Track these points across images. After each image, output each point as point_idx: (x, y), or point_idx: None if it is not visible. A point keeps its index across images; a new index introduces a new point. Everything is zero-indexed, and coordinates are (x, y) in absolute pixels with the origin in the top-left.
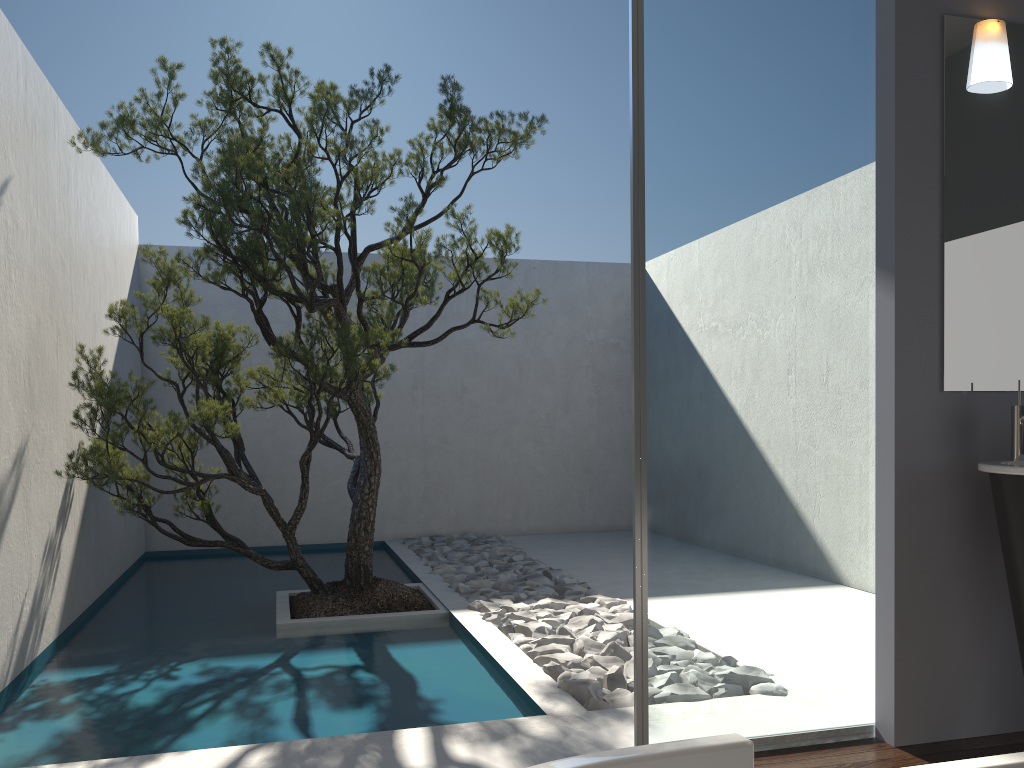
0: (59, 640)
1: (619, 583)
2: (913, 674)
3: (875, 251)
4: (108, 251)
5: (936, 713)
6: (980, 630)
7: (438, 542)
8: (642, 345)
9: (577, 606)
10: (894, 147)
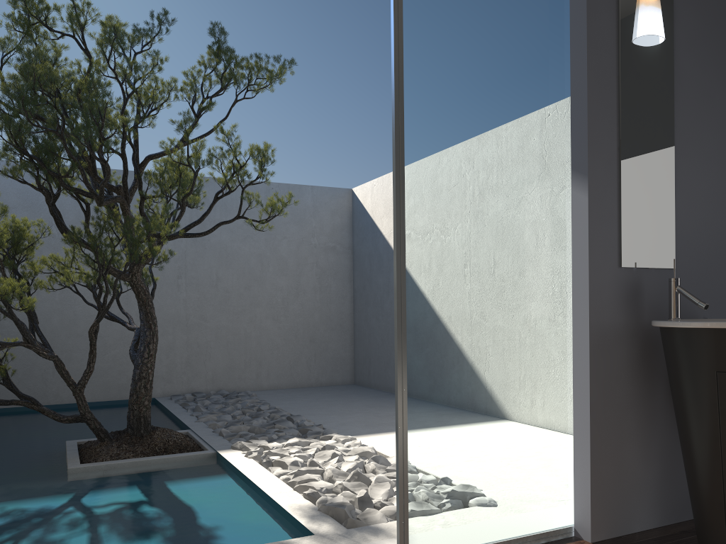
0: None
1: (346, 424)
2: (603, 485)
3: (571, 159)
4: None
5: (618, 514)
6: (646, 449)
7: (199, 397)
8: (402, 224)
9: (319, 443)
10: (586, 78)
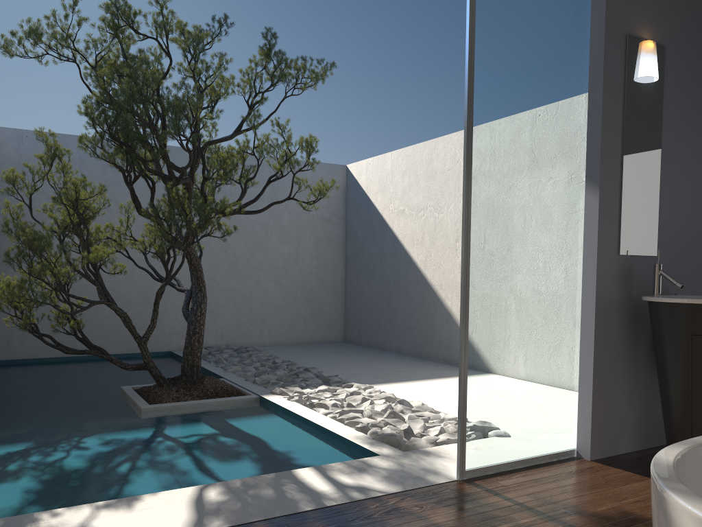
0: None
1: (357, 375)
2: (600, 418)
3: (585, 170)
4: None
5: (609, 440)
6: (630, 392)
7: (214, 351)
8: (469, 220)
9: (344, 390)
10: (601, 110)
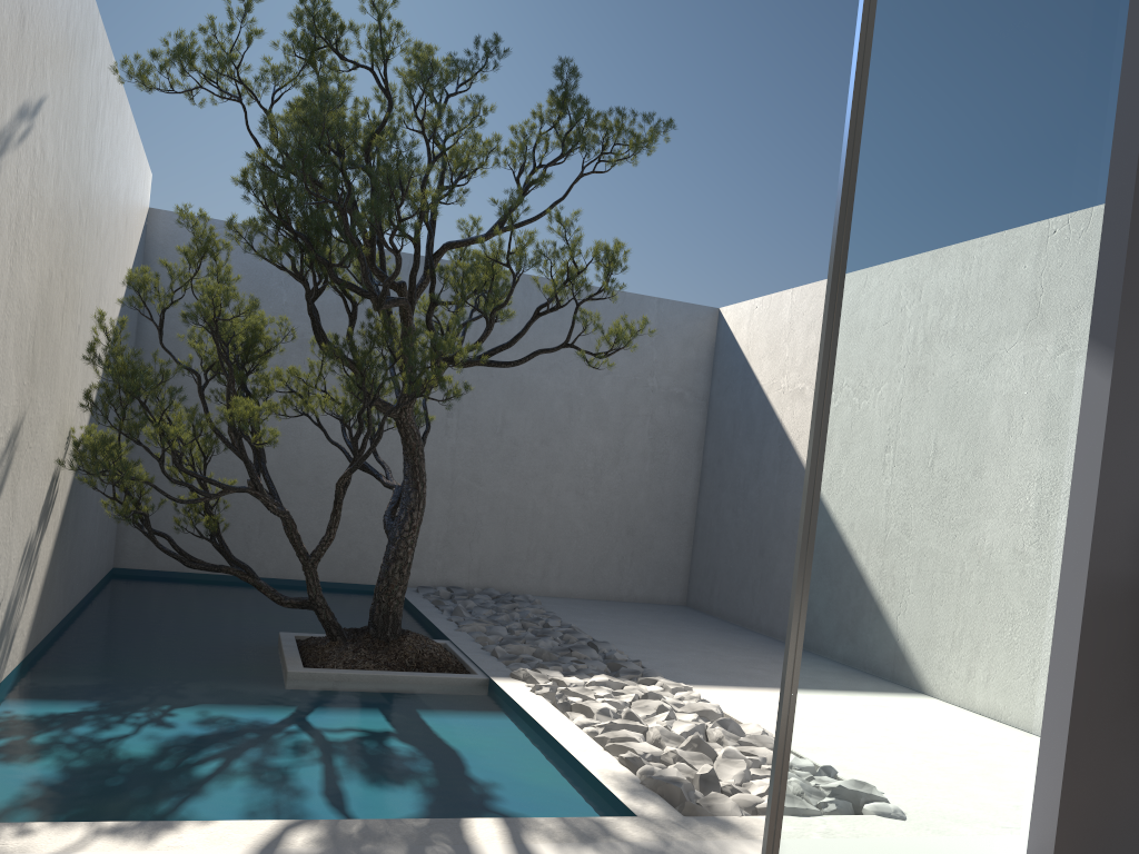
0: (24, 664)
1: (676, 665)
2: (1078, 813)
3: (1090, 321)
4: (122, 208)
5: None
6: None
7: (458, 595)
8: (827, 395)
9: (637, 688)
10: (1131, 204)
